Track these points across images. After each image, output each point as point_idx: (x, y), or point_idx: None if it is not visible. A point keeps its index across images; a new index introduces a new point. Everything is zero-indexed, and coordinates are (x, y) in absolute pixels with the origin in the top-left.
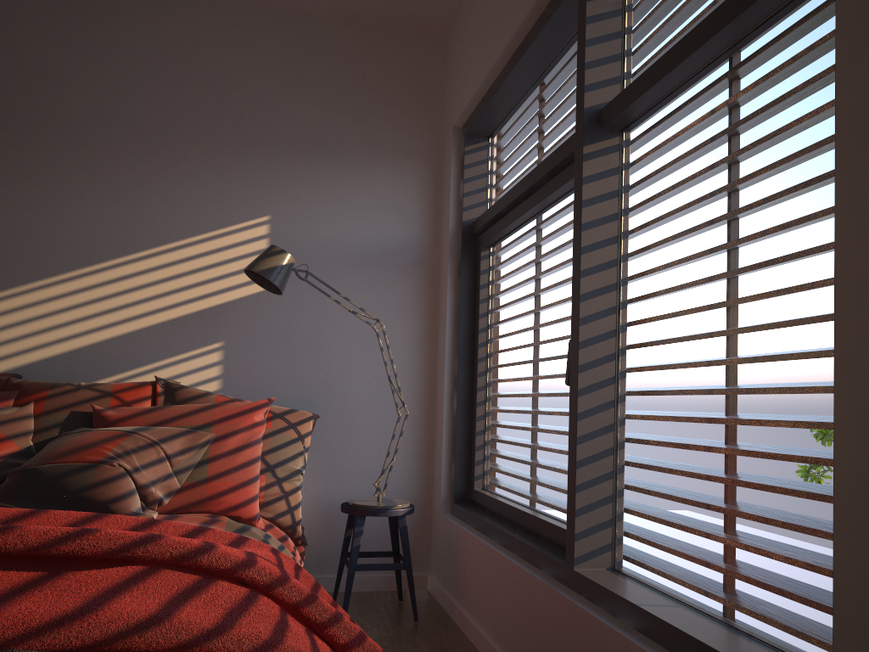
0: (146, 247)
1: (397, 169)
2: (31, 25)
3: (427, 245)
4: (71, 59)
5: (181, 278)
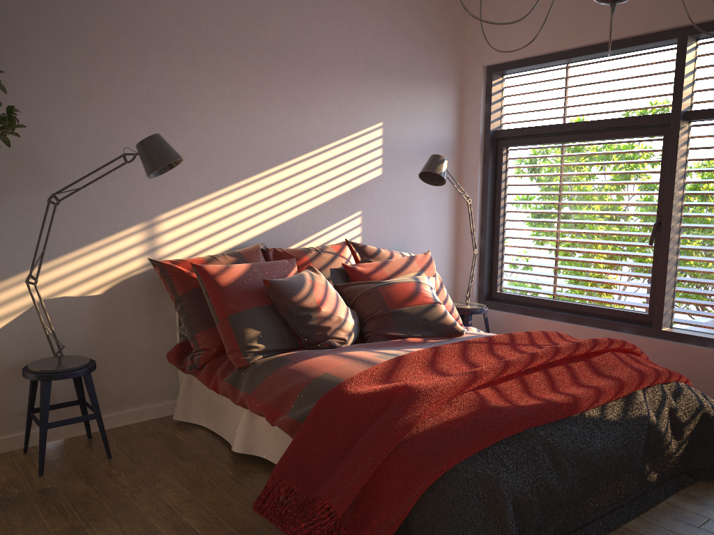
0: (319, 146)
1: (443, 90)
2: None
3: (455, 141)
4: None
5: (338, 168)
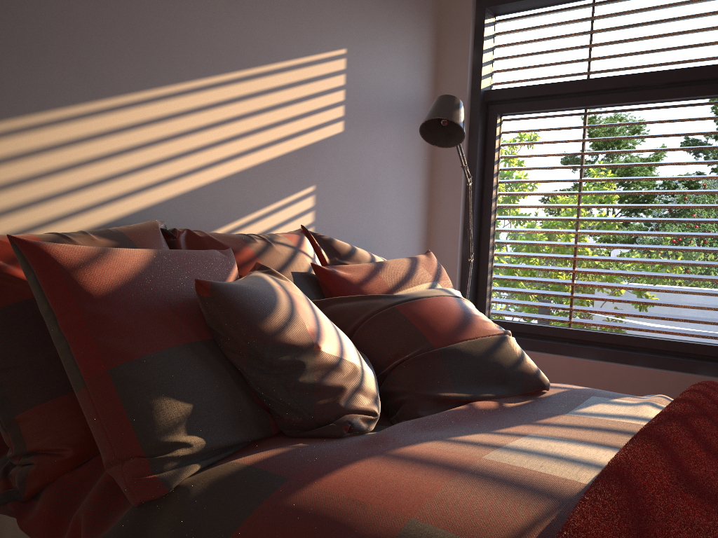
0: (257, 63)
1: (419, 23)
2: None
3: (430, 103)
4: None
5: (284, 108)
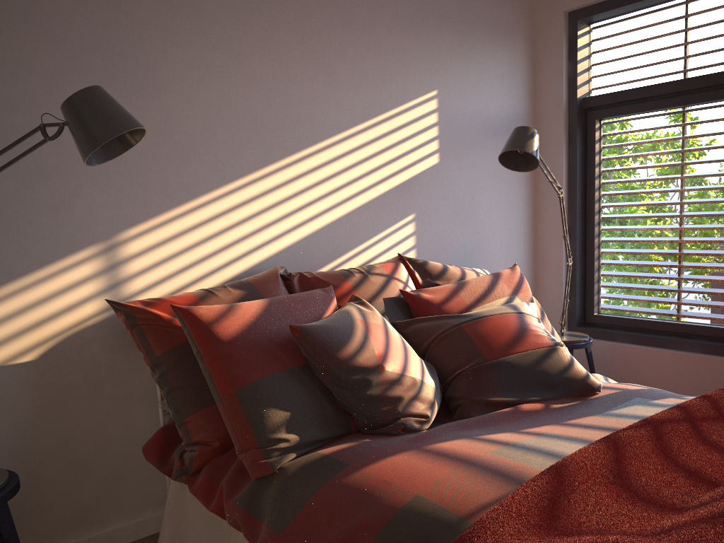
0: (354, 124)
1: (511, 46)
2: None
3: (529, 117)
4: None
5: (381, 155)
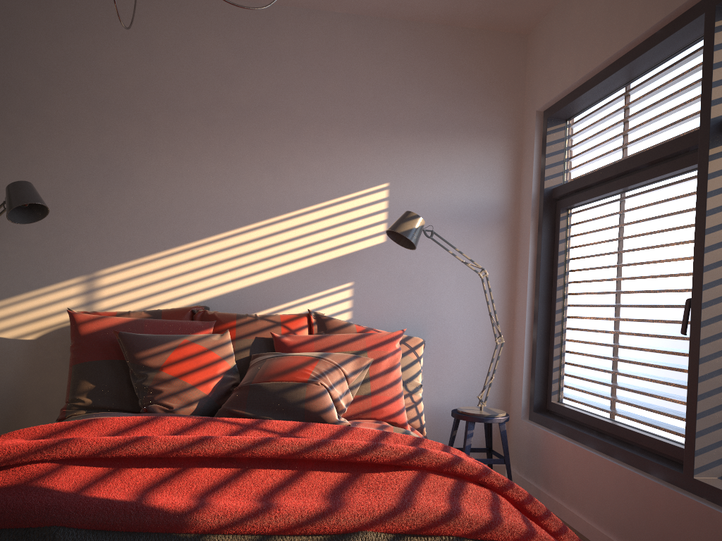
0: (296, 208)
1: (487, 144)
2: (212, 35)
3: (509, 206)
4: (241, 61)
5: (321, 233)
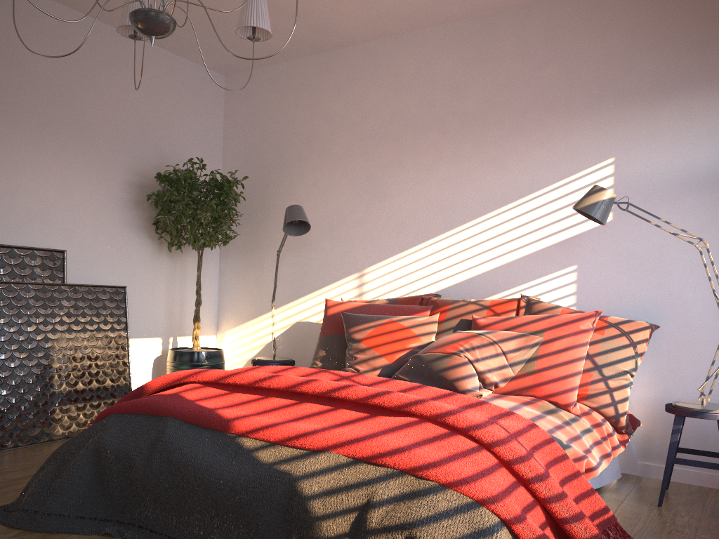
0: (518, 198)
1: None
2: (444, 56)
3: None
4: (467, 72)
5: (543, 218)
